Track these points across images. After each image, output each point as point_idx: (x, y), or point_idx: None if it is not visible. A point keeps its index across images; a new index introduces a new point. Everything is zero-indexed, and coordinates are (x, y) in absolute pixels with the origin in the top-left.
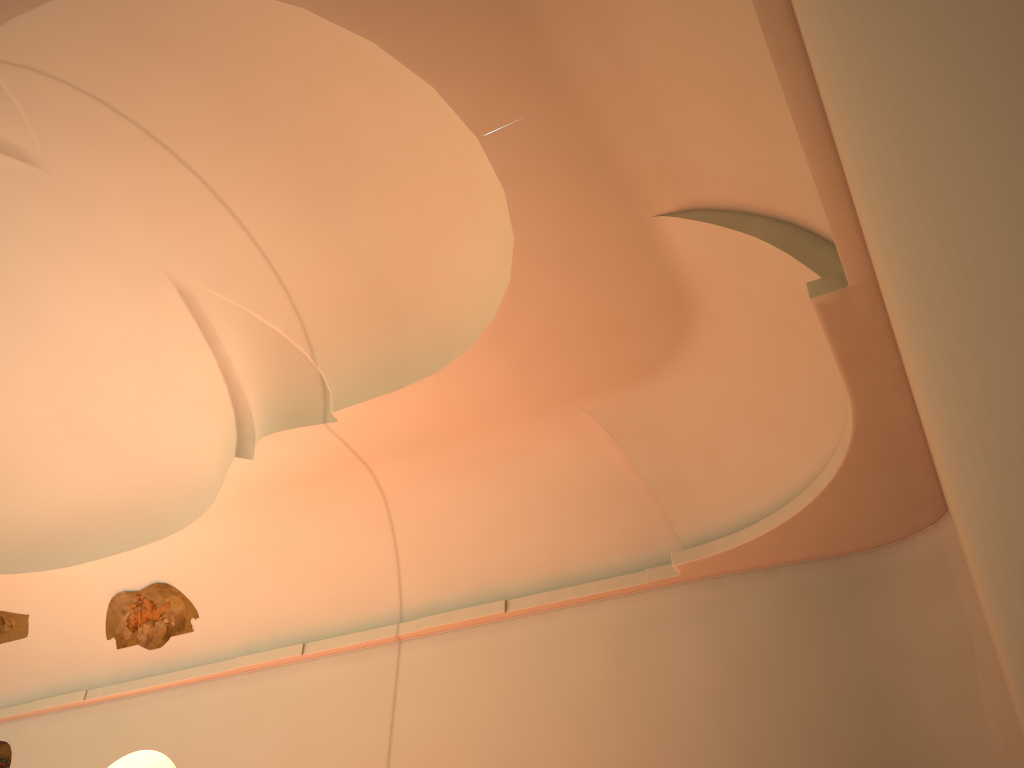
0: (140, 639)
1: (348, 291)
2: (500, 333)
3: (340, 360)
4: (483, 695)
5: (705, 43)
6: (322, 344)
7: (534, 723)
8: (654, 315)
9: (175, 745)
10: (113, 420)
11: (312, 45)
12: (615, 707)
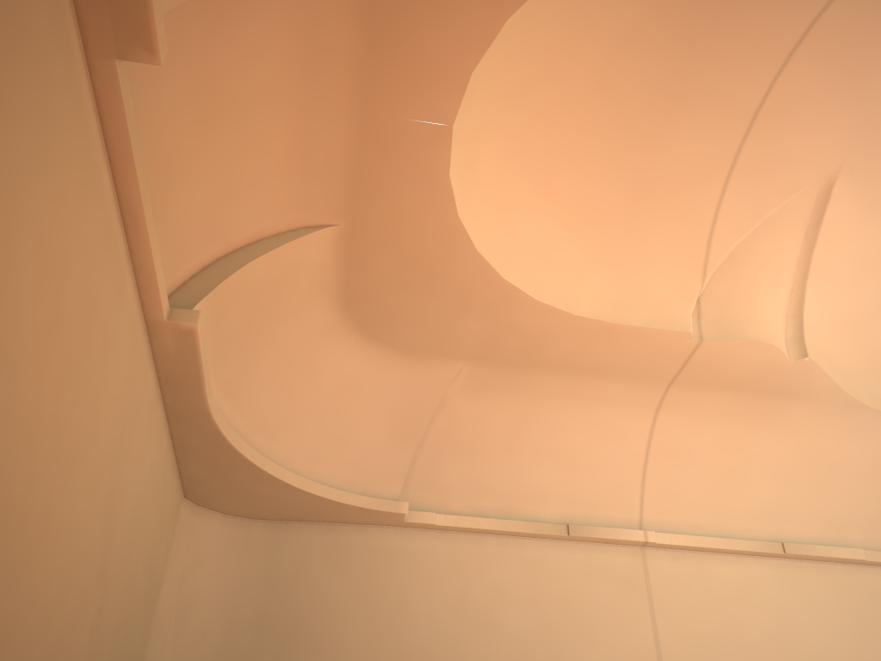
0: None
1: None
2: None
3: None
4: None
5: (225, 160)
6: None
7: None
8: None
9: None
10: None
11: (560, 125)
12: None
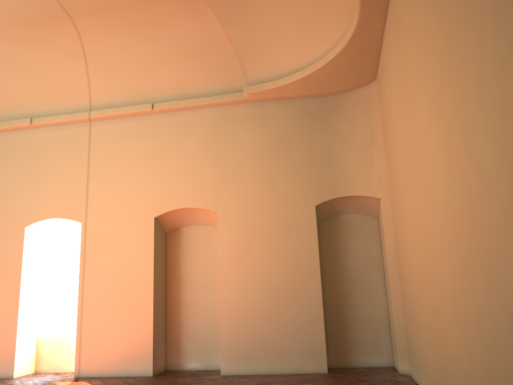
0: None
1: None
2: None
3: None
4: (139, 150)
5: None
6: None
7: (167, 165)
8: None
9: None
10: None
11: None
12: (209, 159)
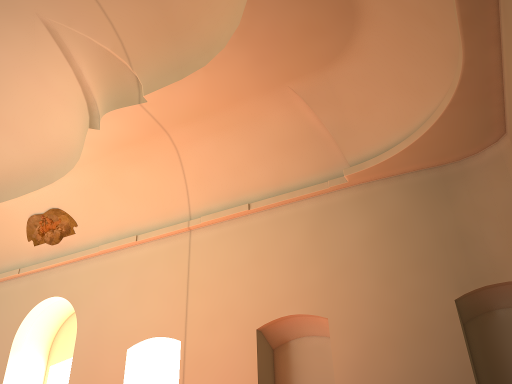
0: (46, 240)
1: (148, 21)
2: (242, 36)
3: (146, 65)
4: (238, 255)
5: None
6: (135, 56)
7: (268, 267)
8: (335, 20)
9: (70, 293)
10: (18, 116)
11: None
12: (313, 255)
